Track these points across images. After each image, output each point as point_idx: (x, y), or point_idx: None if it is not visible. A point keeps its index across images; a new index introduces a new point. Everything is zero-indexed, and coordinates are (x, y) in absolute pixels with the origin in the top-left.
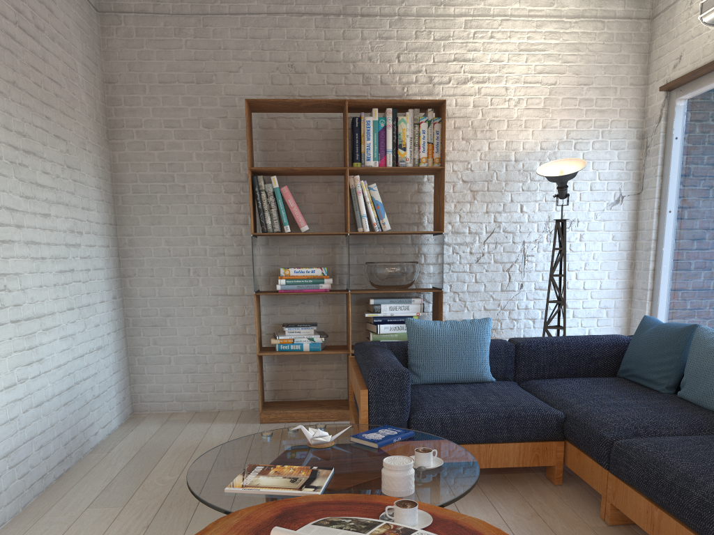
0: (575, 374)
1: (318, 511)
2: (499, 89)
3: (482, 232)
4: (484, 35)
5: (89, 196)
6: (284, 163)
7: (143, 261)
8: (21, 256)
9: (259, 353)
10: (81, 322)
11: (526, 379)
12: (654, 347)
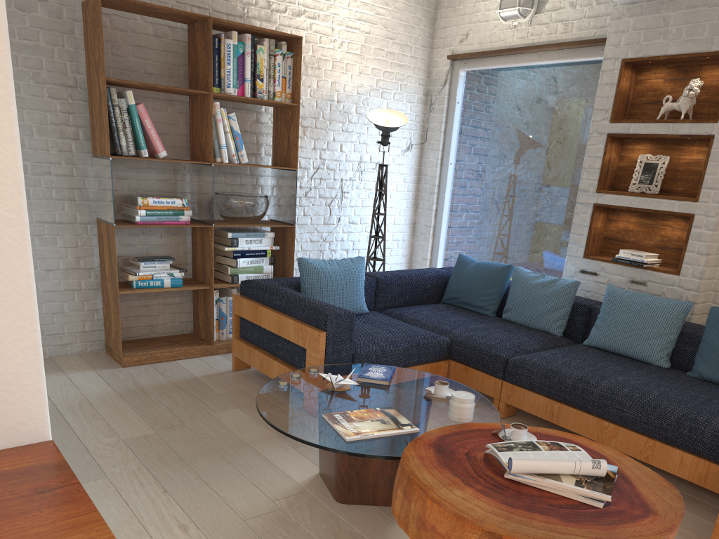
0: (414, 302)
1: (455, 442)
2: (327, 28)
3: (310, 167)
4: None
5: None
6: (120, 71)
7: None
8: None
9: (119, 292)
10: None
11: (382, 308)
12: (480, 281)
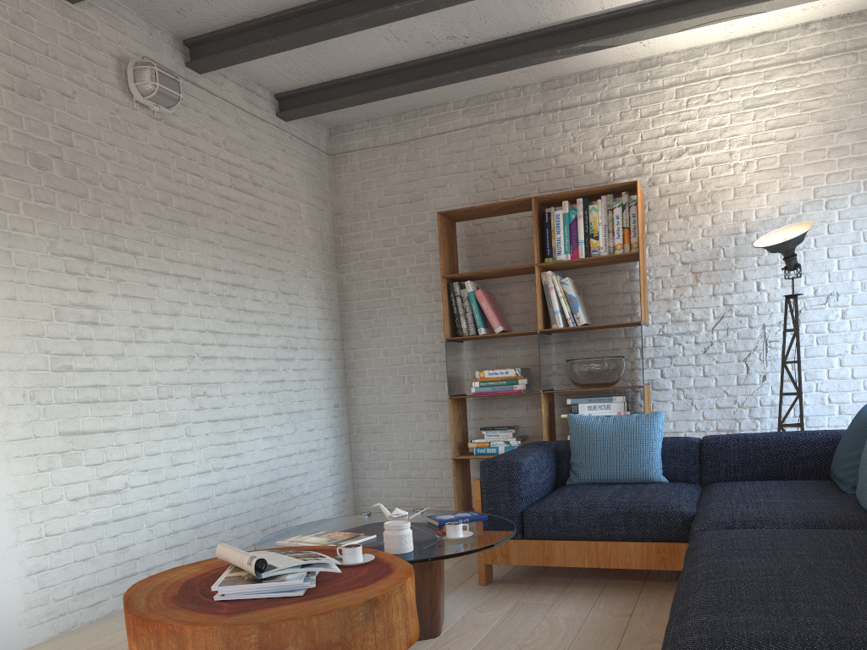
0: (777, 477)
1: None
2: (721, 155)
3: (709, 318)
4: (699, 100)
5: (308, 316)
6: (489, 266)
7: (365, 372)
8: (224, 369)
9: (454, 456)
10: (291, 425)
11: (713, 482)
12: (848, 440)
